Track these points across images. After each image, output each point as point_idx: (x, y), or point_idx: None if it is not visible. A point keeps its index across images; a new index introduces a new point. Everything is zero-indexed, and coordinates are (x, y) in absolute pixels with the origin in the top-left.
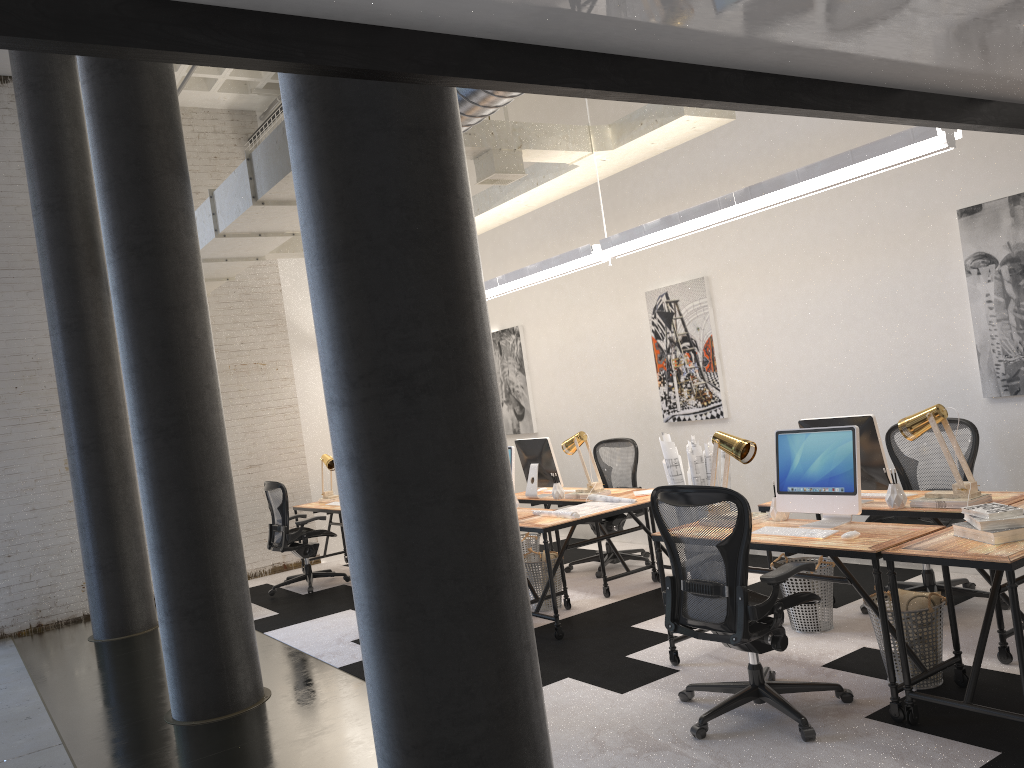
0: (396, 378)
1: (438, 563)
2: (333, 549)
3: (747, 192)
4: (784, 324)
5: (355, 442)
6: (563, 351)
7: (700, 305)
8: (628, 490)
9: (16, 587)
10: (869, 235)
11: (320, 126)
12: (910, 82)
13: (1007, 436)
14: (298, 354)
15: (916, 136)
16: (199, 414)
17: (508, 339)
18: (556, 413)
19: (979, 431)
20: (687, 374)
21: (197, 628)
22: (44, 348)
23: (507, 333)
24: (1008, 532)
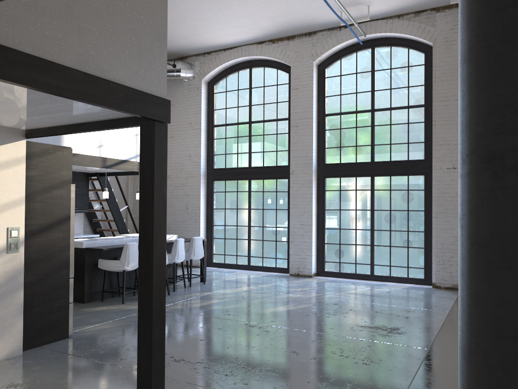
0: (489, 157)
1: (501, 320)
2: None
3: None
4: None
5: (461, 206)
6: None
7: None
8: None
9: None
10: None
11: None
12: None
13: None
14: None
15: None
16: None
17: None
18: None
19: None
20: None
21: None
22: None
23: None
24: None
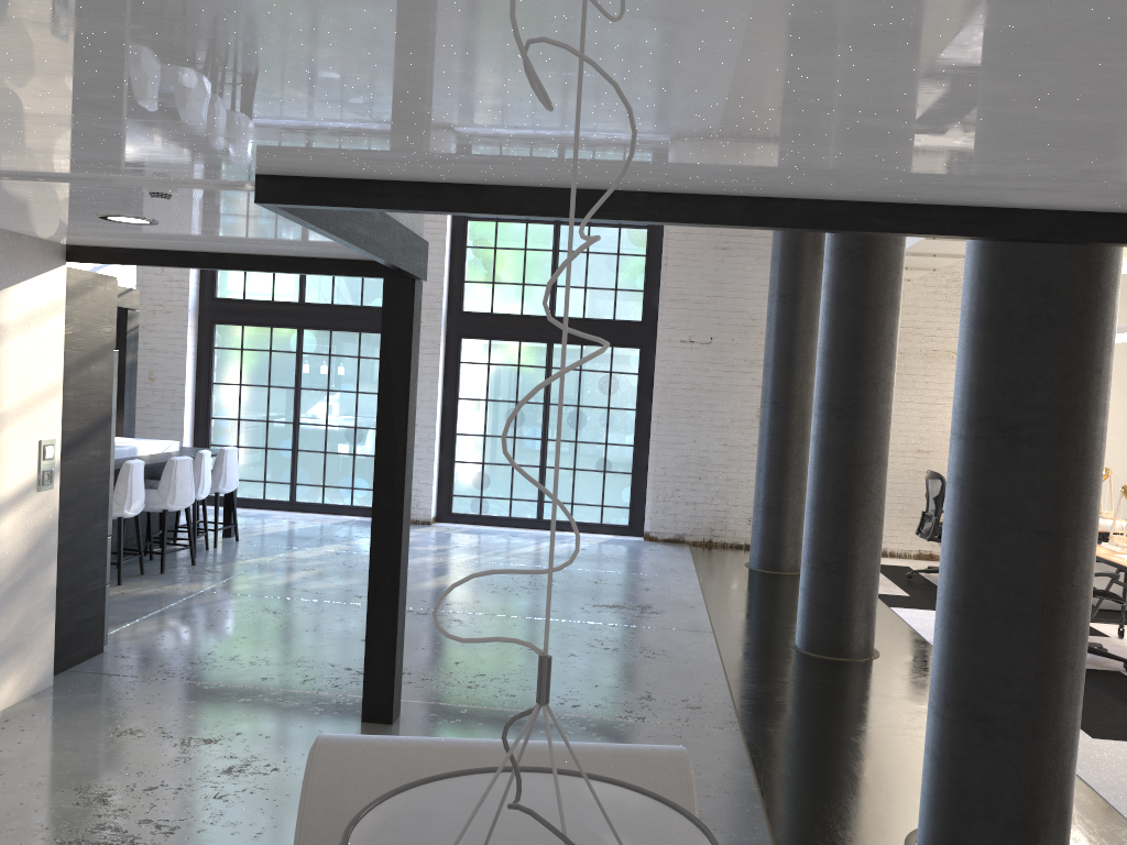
0: (1004, 427)
1: (1005, 575)
2: None
3: None
4: None
5: (962, 467)
6: None
7: None
8: None
9: (699, 505)
10: None
11: None
12: None
13: None
14: None
15: None
16: (870, 402)
17: None
18: None
19: None
20: None
21: (829, 579)
22: (760, 308)
23: None
24: None
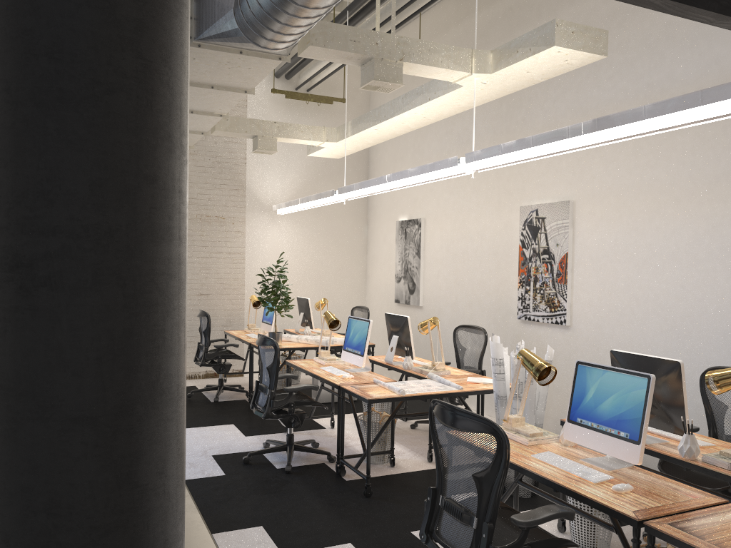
0: (15, 263)
1: (31, 491)
2: (254, 367)
3: (594, 123)
4: (631, 253)
5: None
6: (451, 245)
7: (562, 225)
8: (466, 374)
9: None
10: (723, 184)
11: None
12: None
13: None
14: (251, 214)
15: None
16: None
17: (412, 228)
18: (438, 294)
19: None
20: (542, 282)
21: None
22: None
23: (412, 223)
24: None
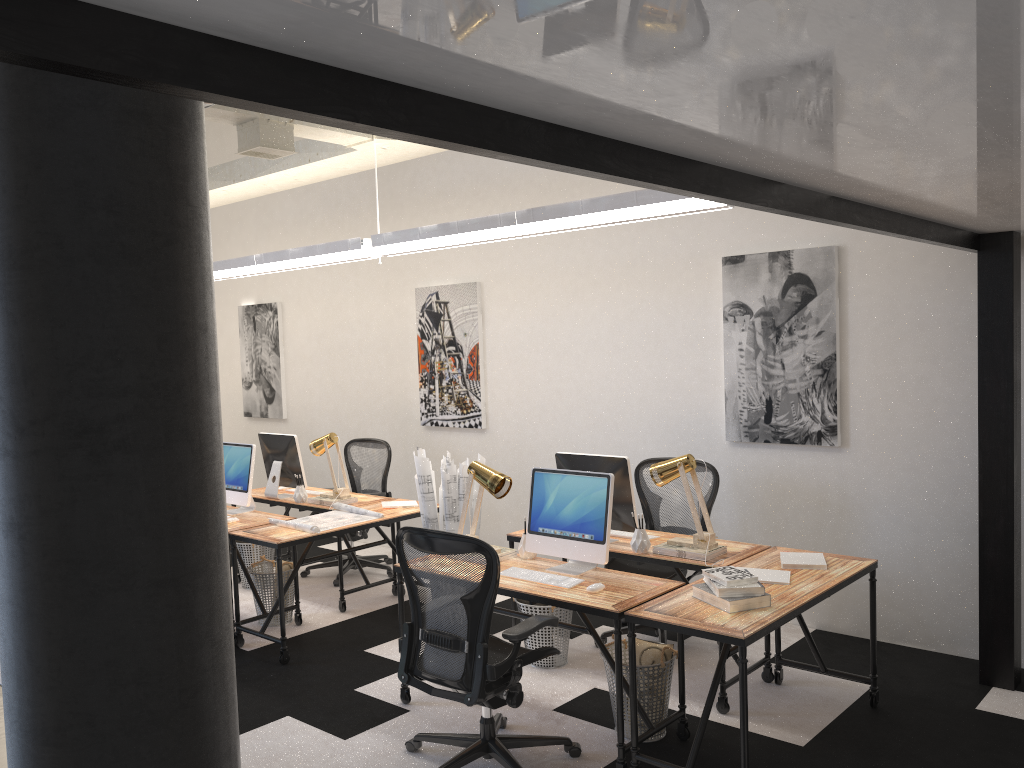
0: (81, 429)
1: (117, 663)
2: None
3: (530, 214)
4: (550, 342)
5: (18, 504)
6: (323, 336)
7: (470, 310)
8: (376, 498)
9: None
10: (640, 267)
11: (3, 87)
12: (713, 157)
13: (742, 479)
14: None
15: None
16: None
17: (264, 315)
18: (309, 401)
19: (718, 471)
20: (450, 379)
21: None
22: None
23: (264, 308)
24: (743, 601)
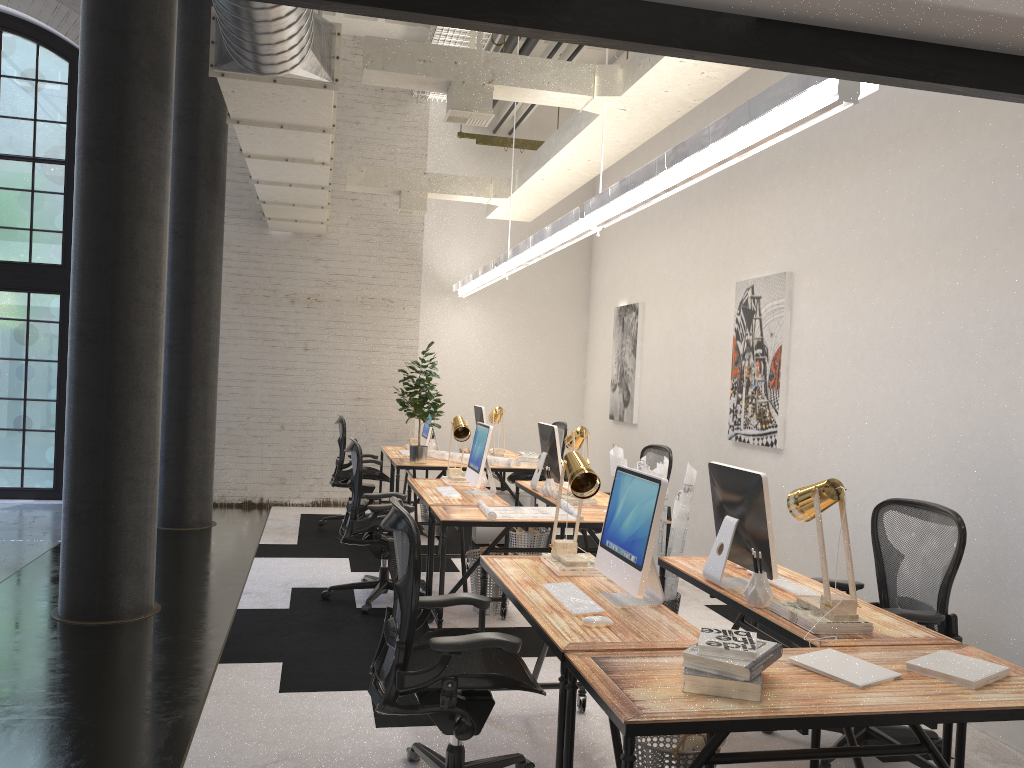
0: None
1: None
2: None
3: (674, 154)
4: (850, 345)
5: None
6: (668, 338)
7: (778, 306)
8: None
9: None
10: (950, 241)
11: None
12: None
13: None
14: (428, 297)
15: (801, 82)
16: (120, 325)
17: (629, 316)
18: (653, 406)
19: (1022, 537)
20: (754, 387)
21: (80, 531)
22: None
23: (630, 309)
24: (709, 680)
